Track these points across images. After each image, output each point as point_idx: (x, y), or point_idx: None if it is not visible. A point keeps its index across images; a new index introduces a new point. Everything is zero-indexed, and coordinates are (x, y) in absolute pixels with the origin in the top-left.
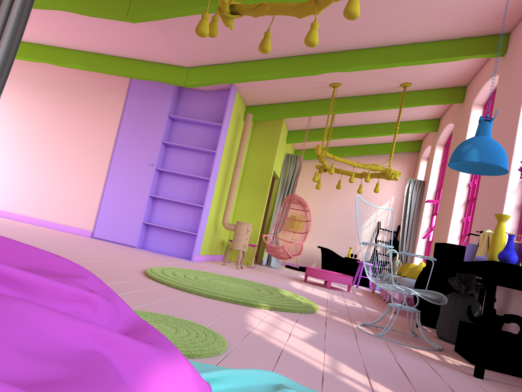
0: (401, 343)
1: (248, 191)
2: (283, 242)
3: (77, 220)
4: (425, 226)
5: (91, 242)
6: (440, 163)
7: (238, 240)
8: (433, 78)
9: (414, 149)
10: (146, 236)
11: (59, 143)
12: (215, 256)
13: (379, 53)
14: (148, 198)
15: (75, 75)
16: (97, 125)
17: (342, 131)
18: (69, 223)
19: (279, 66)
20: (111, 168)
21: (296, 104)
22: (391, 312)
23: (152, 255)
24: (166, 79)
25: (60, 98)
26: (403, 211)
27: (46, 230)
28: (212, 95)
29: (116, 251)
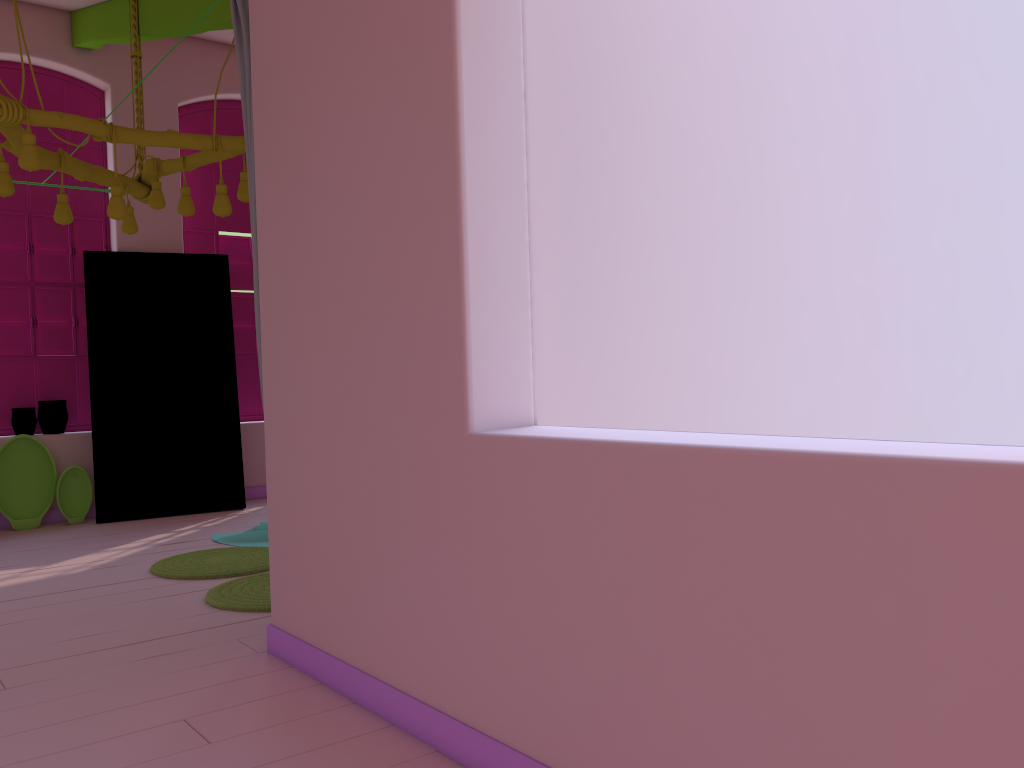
0: None
1: None
2: None
3: None
4: None
5: None
6: None
7: None
8: None
9: None
10: None
11: None
12: None
13: None
14: None
15: None
16: None
17: None
18: None
19: None
20: None
21: None
22: None
23: None
24: None
25: None
26: None
27: None
28: None
29: None
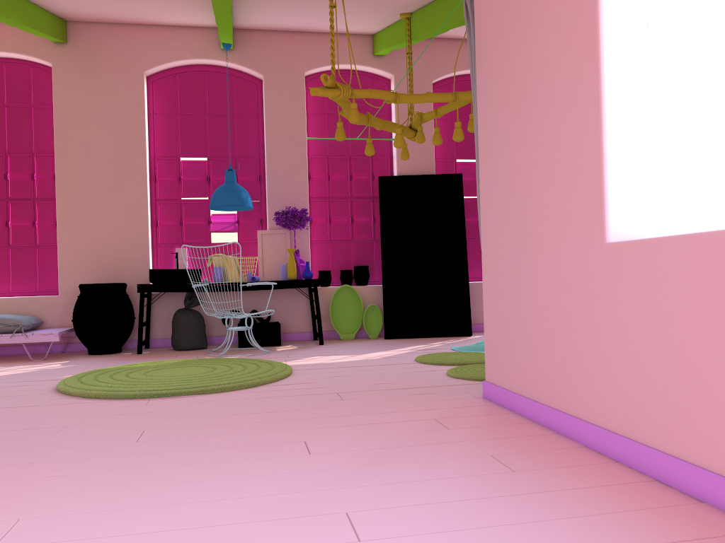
0: (273, 350)
1: None
2: None
3: None
4: None
5: None
6: None
7: None
8: None
9: None
10: None
11: None
12: None
13: (21, 7)
14: None
15: None
16: None
17: None
18: None
19: None
20: None
21: None
22: (33, 360)
23: None
24: None
25: None
26: None
27: None
28: None
29: None
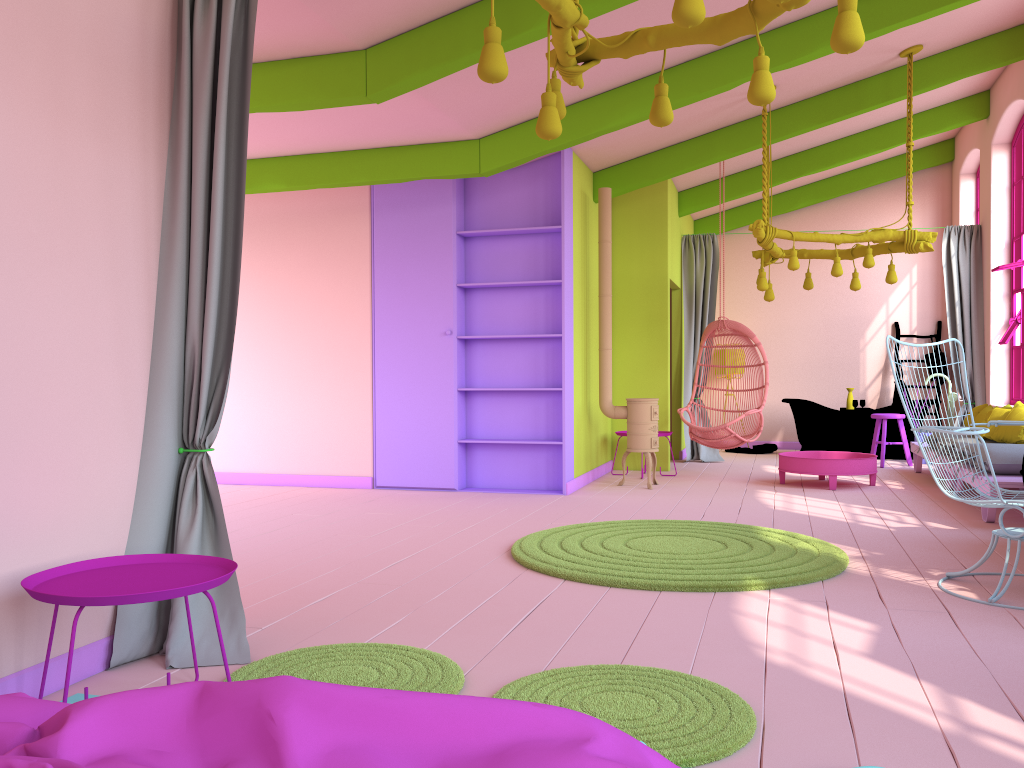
0: None
1: (629, 331)
2: (720, 413)
3: (341, 461)
4: (1001, 317)
5: (381, 501)
6: (1008, 183)
7: (639, 434)
8: (968, 23)
9: (940, 161)
10: (468, 463)
11: (274, 330)
12: (598, 469)
13: None
14: (456, 396)
15: (270, 200)
16: (332, 282)
17: (787, 167)
18: (328, 471)
19: (652, 93)
20: (377, 355)
21: (691, 144)
22: (980, 520)
23: (493, 503)
24: (443, 171)
25: (255, 248)
26: (947, 296)
27: (296, 493)
28: (527, 173)
29: (434, 512)
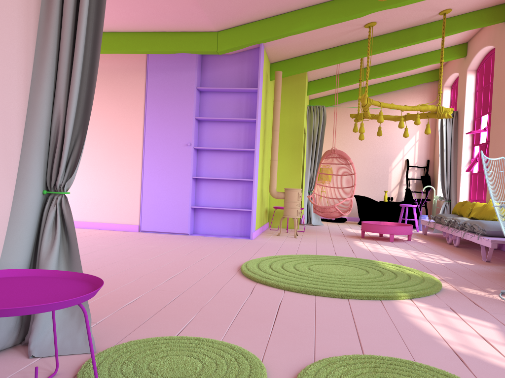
0: None
1: (281, 153)
2: (328, 199)
3: (120, 215)
4: (467, 158)
5: (146, 239)
6: (474, 90)
7: (291, 207)
8: None
9: (433, 79)
10: (195, 220)
11: None
12: (264, 226)
13: None
14: (191, 181)
15: None
16: (121, 111)
17: (365, 73)
18: (112, 221)
19: (319, 14)
20: (145, 155)
21: (325, 52)
22: (481, 260)
23: (213, 242)
24: (195, 49)
25: None
26: (440, 146)
27: (93, 233)
28: (238, 57)
29: (181, 246)
